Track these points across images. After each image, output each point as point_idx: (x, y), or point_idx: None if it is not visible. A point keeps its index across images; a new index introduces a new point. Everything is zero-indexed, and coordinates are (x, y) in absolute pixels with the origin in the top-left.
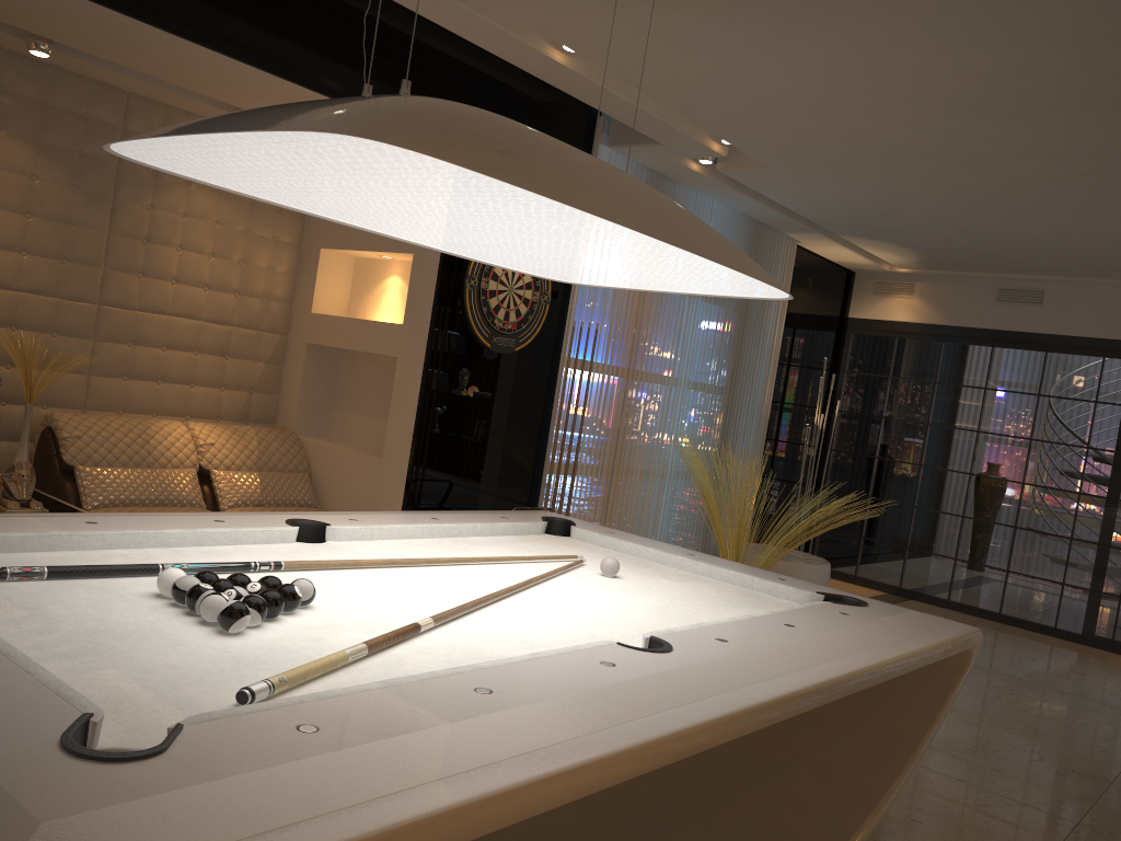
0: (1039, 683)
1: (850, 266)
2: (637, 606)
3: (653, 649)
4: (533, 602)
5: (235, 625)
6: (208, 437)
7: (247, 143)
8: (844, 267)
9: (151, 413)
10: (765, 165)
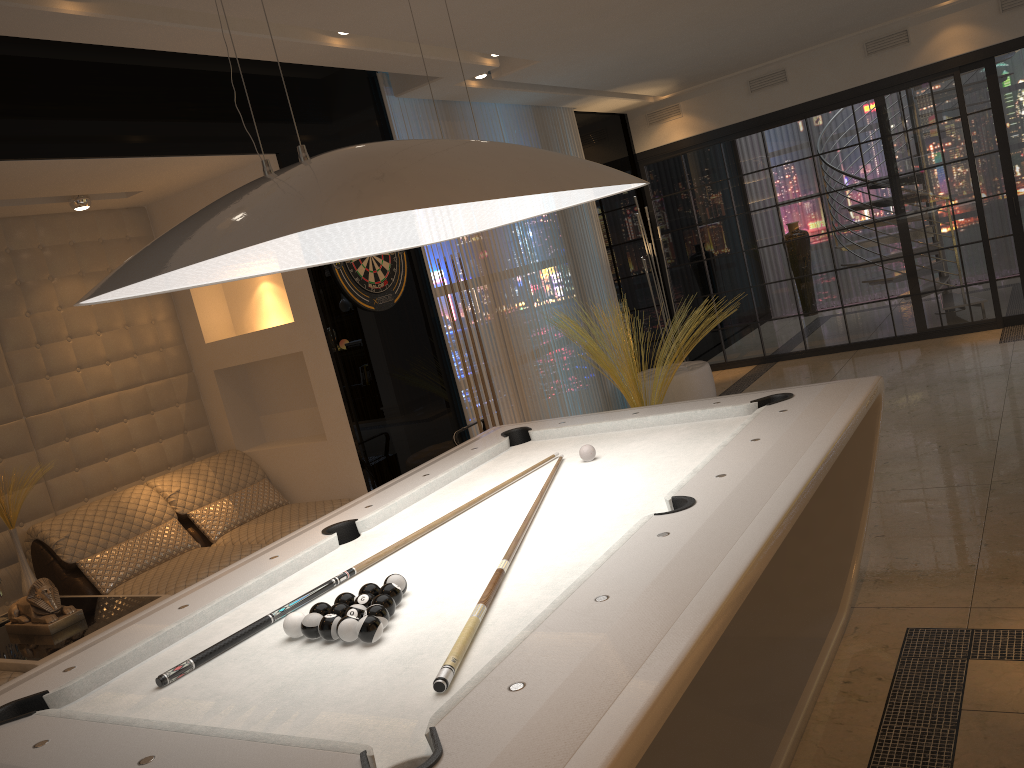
0: (907, 387)
1: (621, 111)
2: (632, 475)
3: (683, 507)
4: (558, 509)
5: (376, 635)
6: (172, 487)
7: (219, 258)
8: (616, 113)
9: (112, 488)
10: (533, 60)
